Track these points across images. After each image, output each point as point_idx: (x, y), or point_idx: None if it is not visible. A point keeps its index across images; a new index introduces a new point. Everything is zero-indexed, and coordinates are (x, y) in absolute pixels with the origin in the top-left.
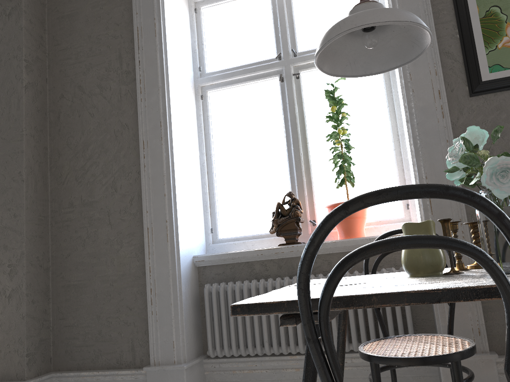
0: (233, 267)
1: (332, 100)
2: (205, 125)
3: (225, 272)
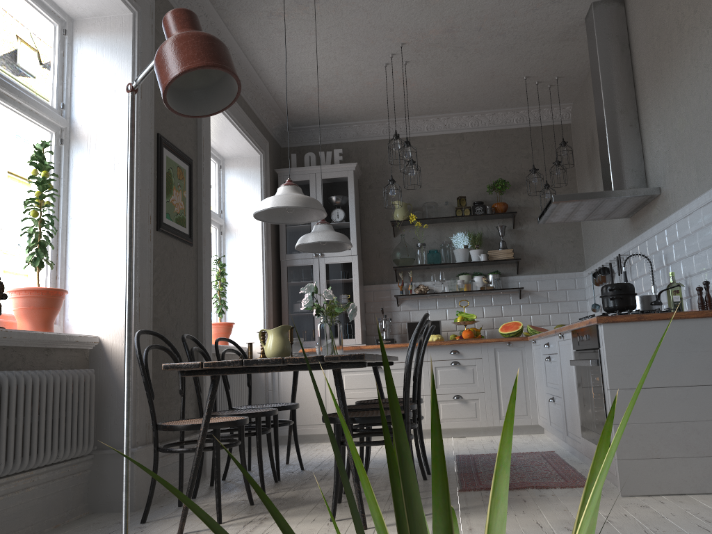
0: None
1: (44, 163)
2: None
3: None
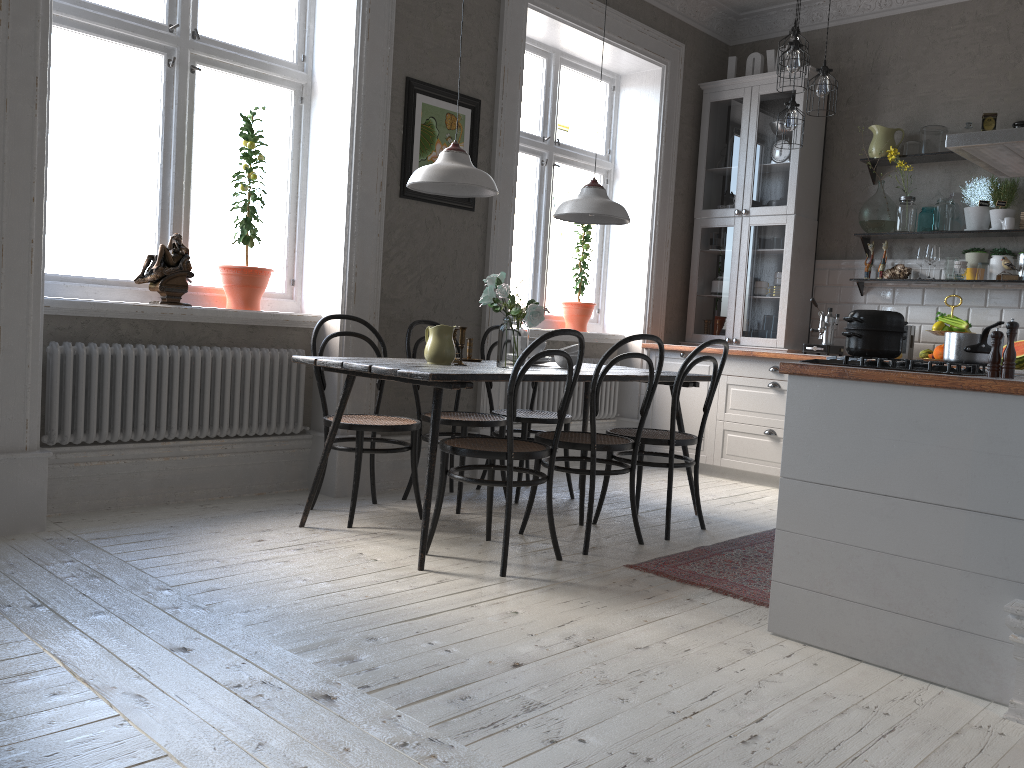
0: (88, 322)
1: (251, 133)
2: None
3: (73, 327)
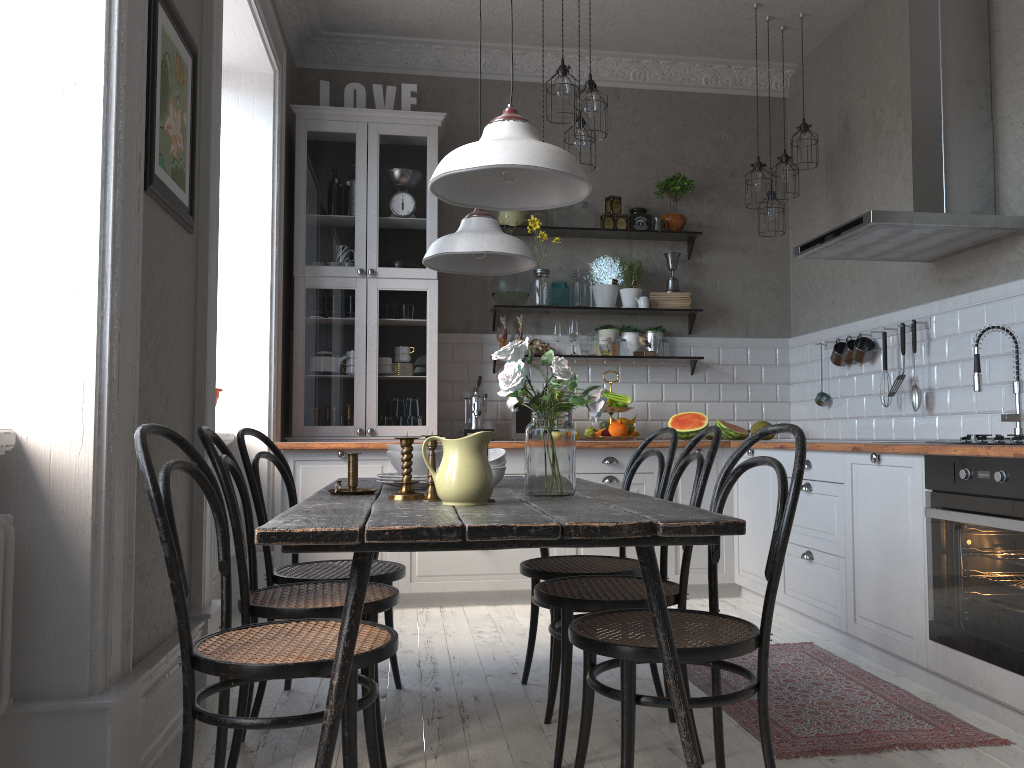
0: None
1: None
2: None
3: None
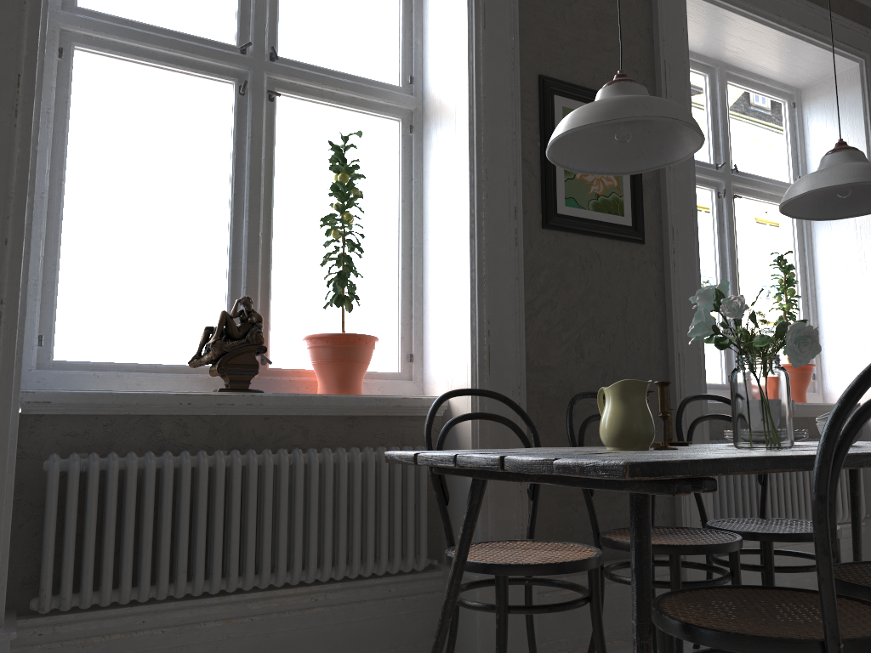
0: (113, 423)
1: (343, 163)
2: (59, 114)
3: (90, 432)
